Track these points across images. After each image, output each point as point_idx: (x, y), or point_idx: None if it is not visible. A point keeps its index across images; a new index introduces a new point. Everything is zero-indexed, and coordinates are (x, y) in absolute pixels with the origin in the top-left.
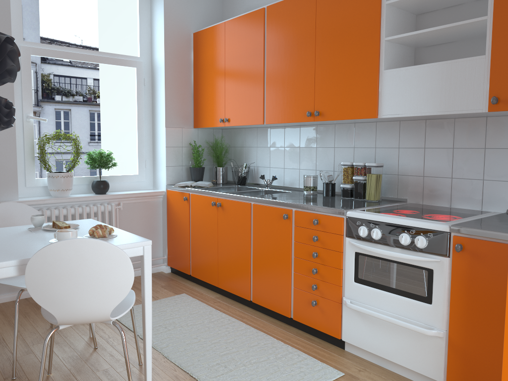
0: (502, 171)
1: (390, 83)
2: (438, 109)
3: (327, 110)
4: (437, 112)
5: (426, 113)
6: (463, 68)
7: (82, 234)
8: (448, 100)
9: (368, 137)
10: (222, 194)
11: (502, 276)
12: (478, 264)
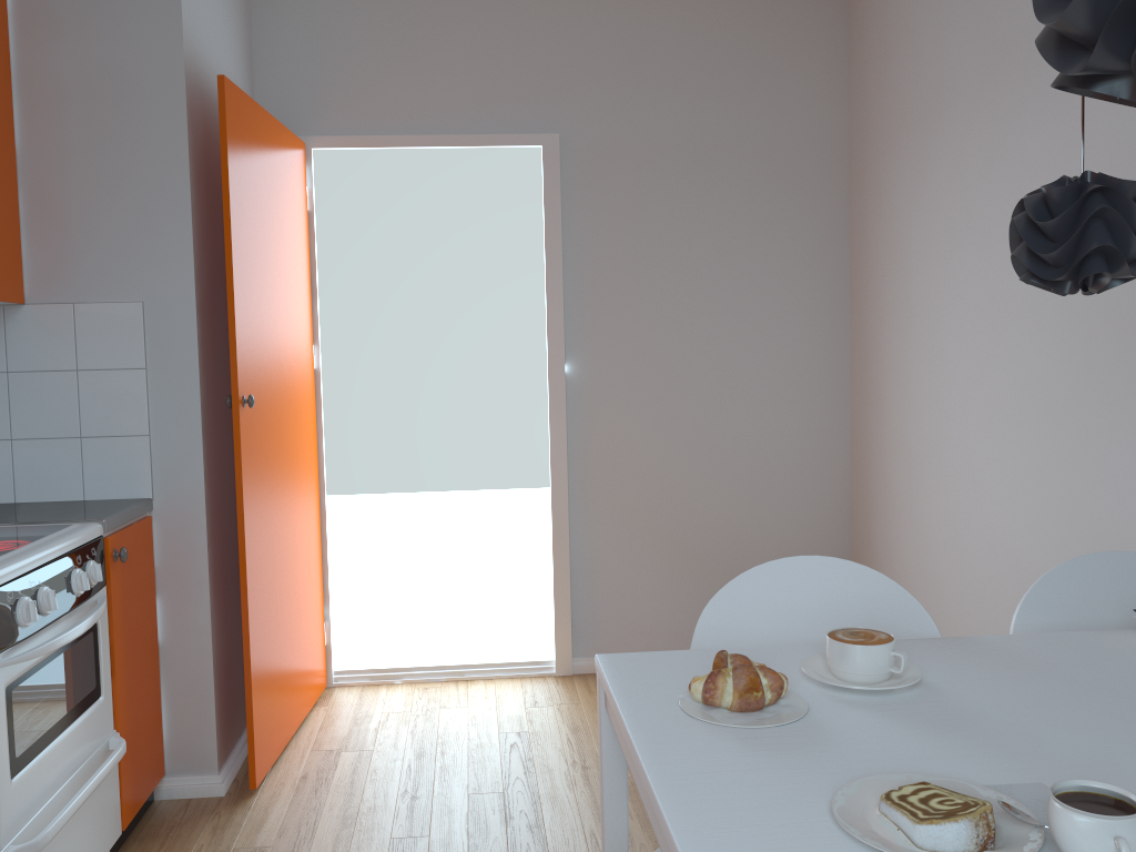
0: None
1: None
2: None
3: None
4: None
5: None
6: None
7: (814, 734)
8: None
9: None
10: None
11: (141, 575)
12: (128, 571)
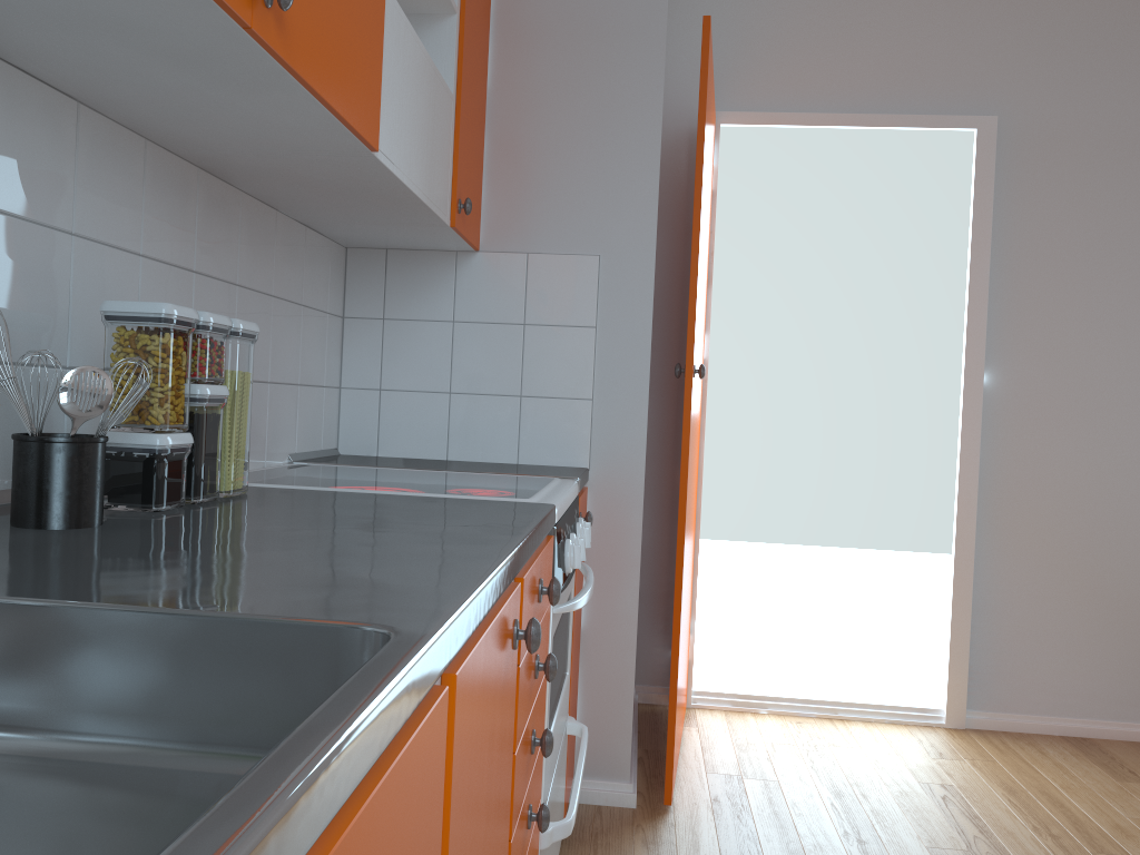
0: (287, 360)
1: (389, 40)
2: (424, 187)
3: (293, 5)
4: (424, 196)
5: (417, 189)
6: (442, 102)
7: None
8: (431, 172)
9: (50, 170)
10: (269, 852)
11: None
12: None
